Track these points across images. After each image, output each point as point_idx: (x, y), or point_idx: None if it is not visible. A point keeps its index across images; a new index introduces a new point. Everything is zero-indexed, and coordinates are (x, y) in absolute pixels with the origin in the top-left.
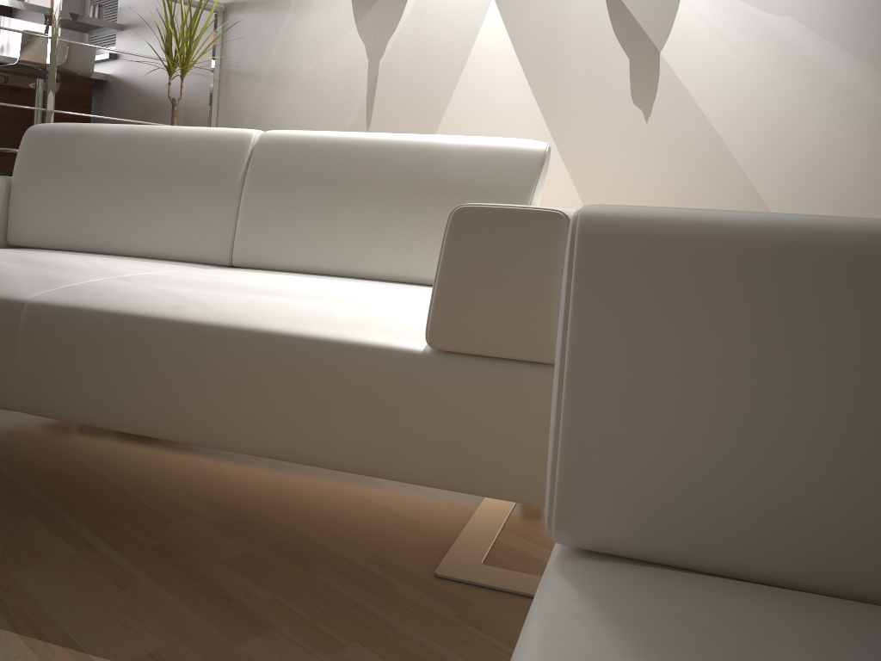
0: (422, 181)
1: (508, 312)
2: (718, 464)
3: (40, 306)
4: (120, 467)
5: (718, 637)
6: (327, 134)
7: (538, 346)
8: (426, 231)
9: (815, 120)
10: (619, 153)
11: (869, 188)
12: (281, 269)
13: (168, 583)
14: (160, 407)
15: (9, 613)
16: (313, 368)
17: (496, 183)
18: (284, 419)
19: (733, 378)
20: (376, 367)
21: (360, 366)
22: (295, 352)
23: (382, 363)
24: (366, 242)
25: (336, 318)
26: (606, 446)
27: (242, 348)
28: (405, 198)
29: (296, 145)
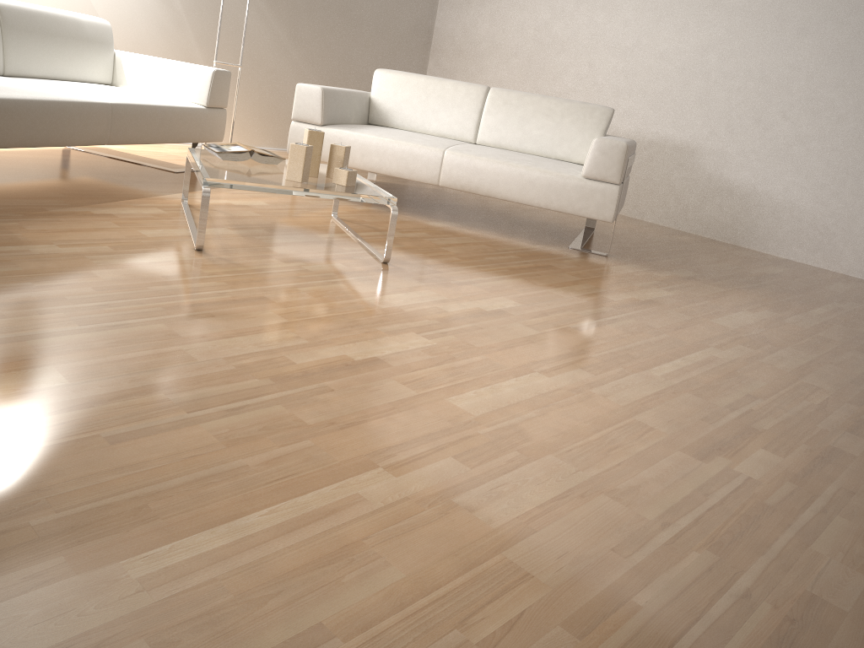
0: (79, 36)
1: (222, 96)
2: (331, 114)
3: (116, 105)
4: (43, 175)
5: (343, 126)
6: (29, 6)
7: (225, 104)
8: (86, 59)
9: (132, 8)
10: (42, 4)
11: (148, 38)
12: (29, 77)
13: (162, 184)
14: (153, 134)
15: (169, 192)
16: (188, 116)
17: (104, 39)
18: (181, 131)
19: (332, 105)
20: (199, 113)
21: (197, 113)
22: (184, 111)
23: (200, 112)
24: (65, 64)
25: (174, 100)
26: (326, 114)
27: (173, 112)
28: (76, 44)
29: (20, 10)
